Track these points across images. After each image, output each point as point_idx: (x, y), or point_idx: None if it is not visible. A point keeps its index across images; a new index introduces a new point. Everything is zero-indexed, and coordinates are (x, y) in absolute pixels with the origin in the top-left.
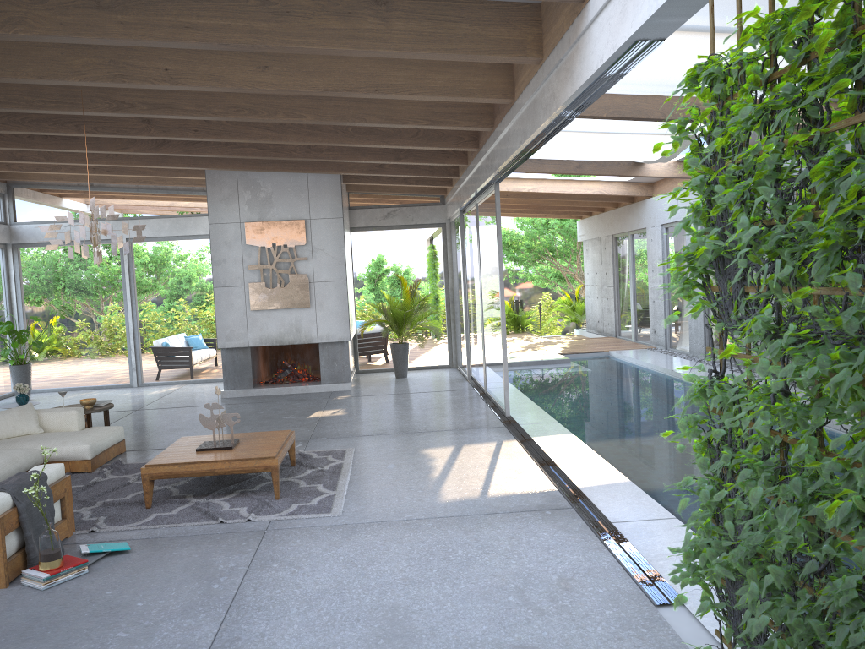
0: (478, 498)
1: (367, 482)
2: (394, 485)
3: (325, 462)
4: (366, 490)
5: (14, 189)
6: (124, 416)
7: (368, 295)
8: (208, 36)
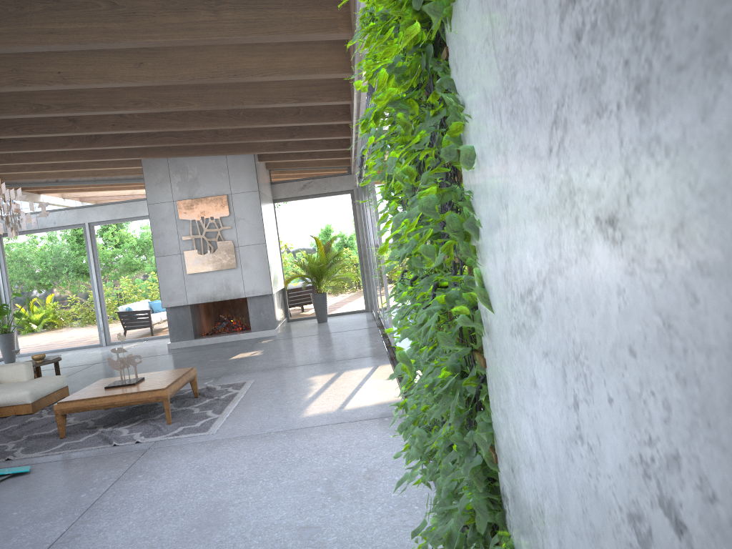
0: (334, 411)
1: (251, 405)
2: (270, 406)
3: (224, 393)
4: (246, 412)
5: None
6: (83, 369)
7: (293, 255)
8: (69, 39)
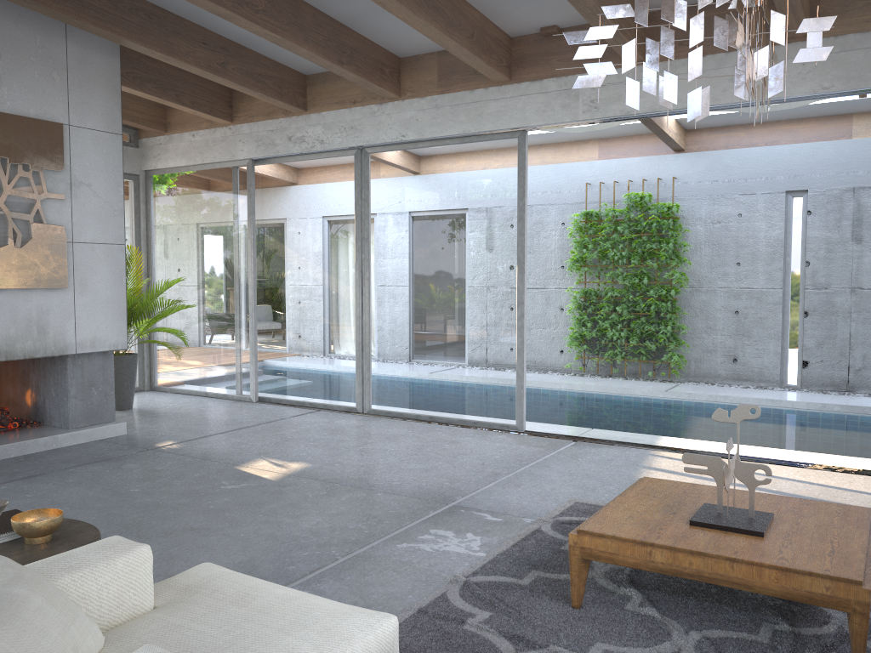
0: None
1: None
2: None
3: None
4: None
5: None
6: None
7: None
8: None
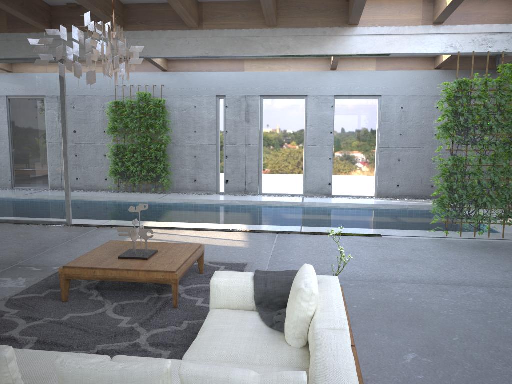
0: (248, 242)
1: None
2: None
3: None
4: (206, 257)
5: None
6: None
7: None
8: None
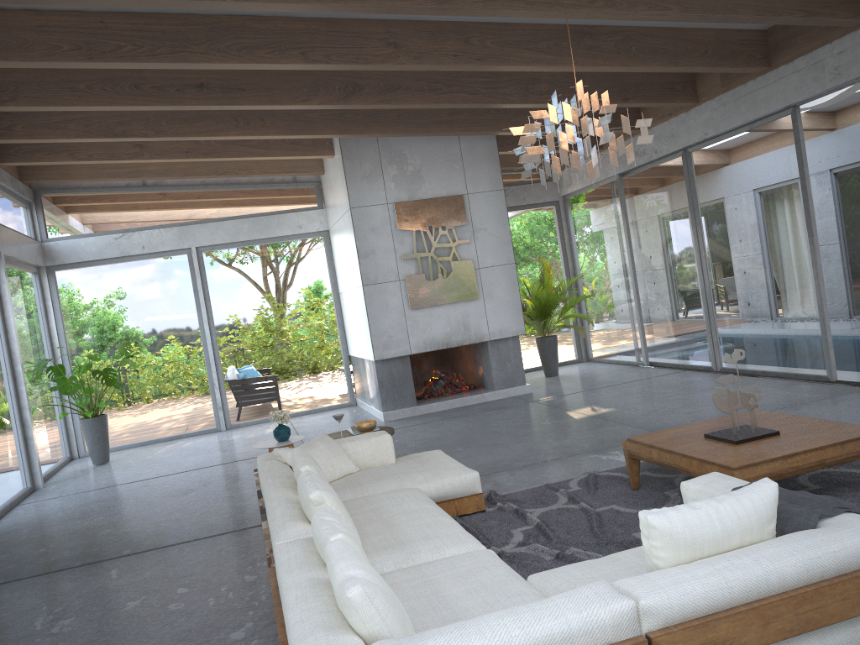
0: None
1: None
2: None
3: None
4: None
5: (43, 196)
6: None
7: None
8: None
